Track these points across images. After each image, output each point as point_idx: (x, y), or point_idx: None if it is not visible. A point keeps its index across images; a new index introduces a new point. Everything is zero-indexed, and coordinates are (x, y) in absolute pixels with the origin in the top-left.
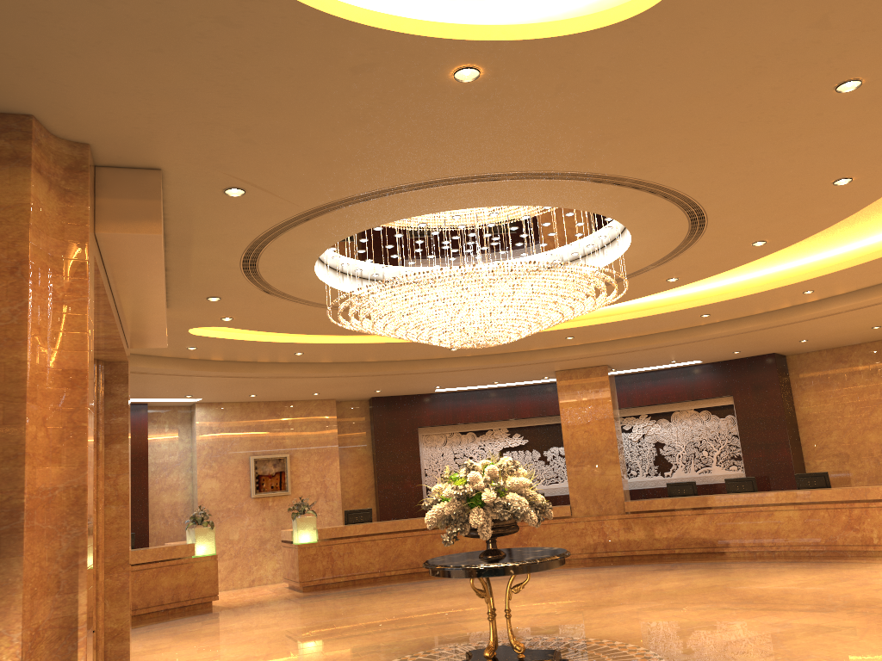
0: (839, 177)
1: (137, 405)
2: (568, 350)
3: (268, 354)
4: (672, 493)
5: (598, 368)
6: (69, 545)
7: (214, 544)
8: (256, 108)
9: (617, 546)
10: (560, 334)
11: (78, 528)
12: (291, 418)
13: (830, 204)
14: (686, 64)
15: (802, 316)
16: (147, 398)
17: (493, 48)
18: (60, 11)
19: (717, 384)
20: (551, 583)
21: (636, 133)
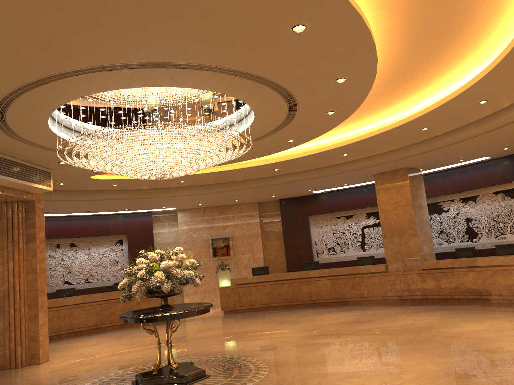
0: (290, 26)
1: (146, 213)
2: (357, 162)
3: (165, 183)
4: (458, 255)
5: (400, 171)
6: None
7: None
8: None
9: (416, 292)
10: (332, 153)
11: None
12: (231, 214)
13: (334, 44)
14: None
15: (501, 120)
16: (144, 209)
17: None
18: None
19: (506, 173)
20: (342, 317)
21: (57, 39)
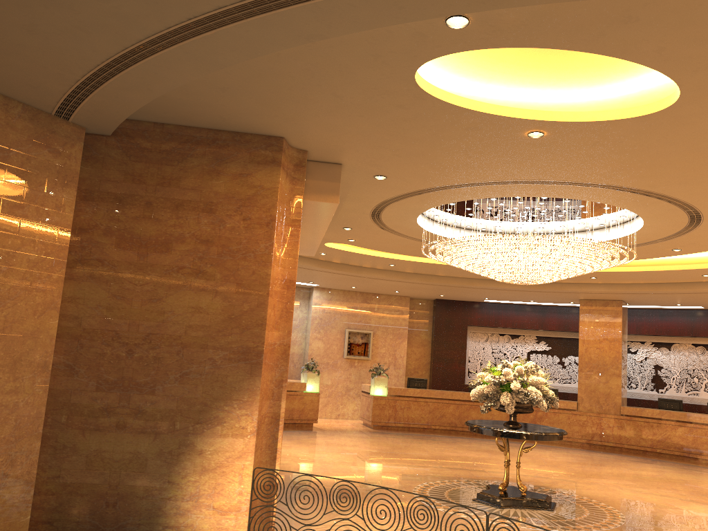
0: None
1: None
2: (591, 286)
3: (371, 262)
4: (661, 406)
5: (614, 302)
6: (279, 375)
7: (318, 385)
8: (405, 141)
9: (610, 438)
10: (585, 274)
11: (284, 366)
12: (377, 306)
13: None
14: (682, 137)
15: None
16: None
17: (553, 124)
18: (318, 99)
19: None
20: (553, 455)
21: (647, 167)
